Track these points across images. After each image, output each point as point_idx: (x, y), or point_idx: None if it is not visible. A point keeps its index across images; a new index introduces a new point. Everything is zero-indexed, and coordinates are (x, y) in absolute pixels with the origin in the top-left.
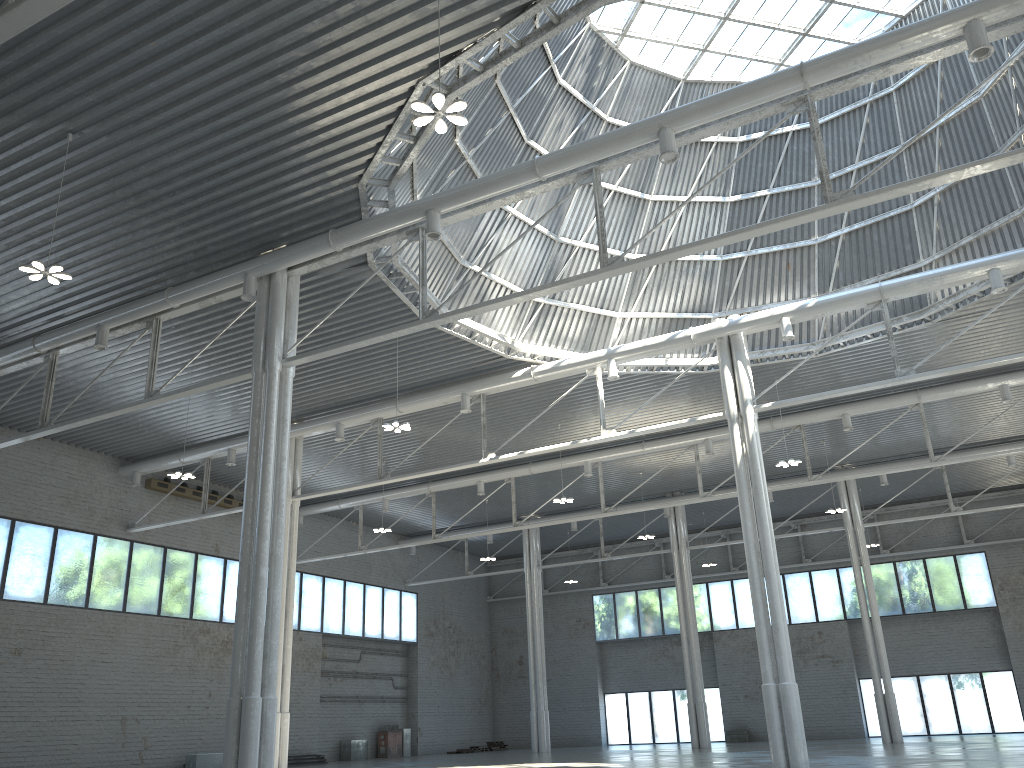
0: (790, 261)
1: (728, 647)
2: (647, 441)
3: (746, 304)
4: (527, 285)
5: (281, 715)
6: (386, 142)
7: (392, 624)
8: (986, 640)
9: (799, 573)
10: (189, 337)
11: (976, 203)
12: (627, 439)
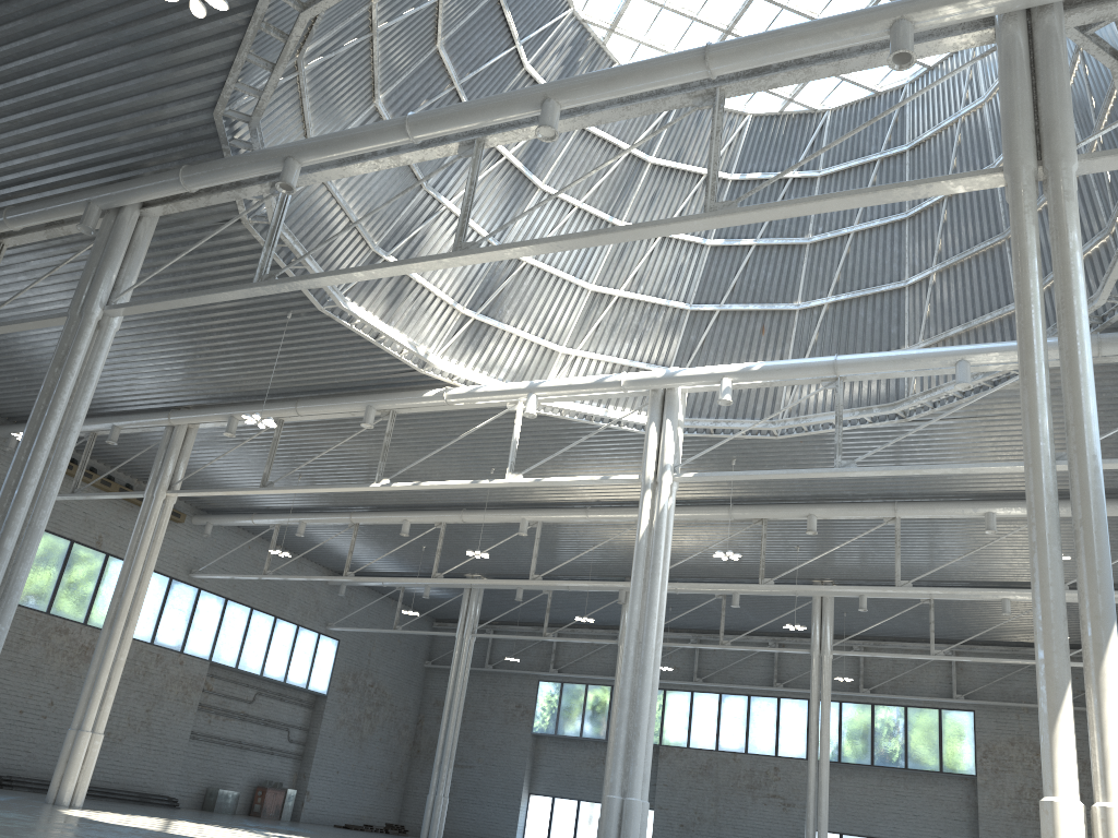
0: (766, 324)
1: (673, 766)
2: (593, 507)
3: (709, 365)
4: (456, 294)
5: (92, 735)
6: (237, 63)
7: (300, 668)
8: (957, 812)
9: (767, 697)
10: (52, 277)
11: (972, 290)
12: (573, 502)
